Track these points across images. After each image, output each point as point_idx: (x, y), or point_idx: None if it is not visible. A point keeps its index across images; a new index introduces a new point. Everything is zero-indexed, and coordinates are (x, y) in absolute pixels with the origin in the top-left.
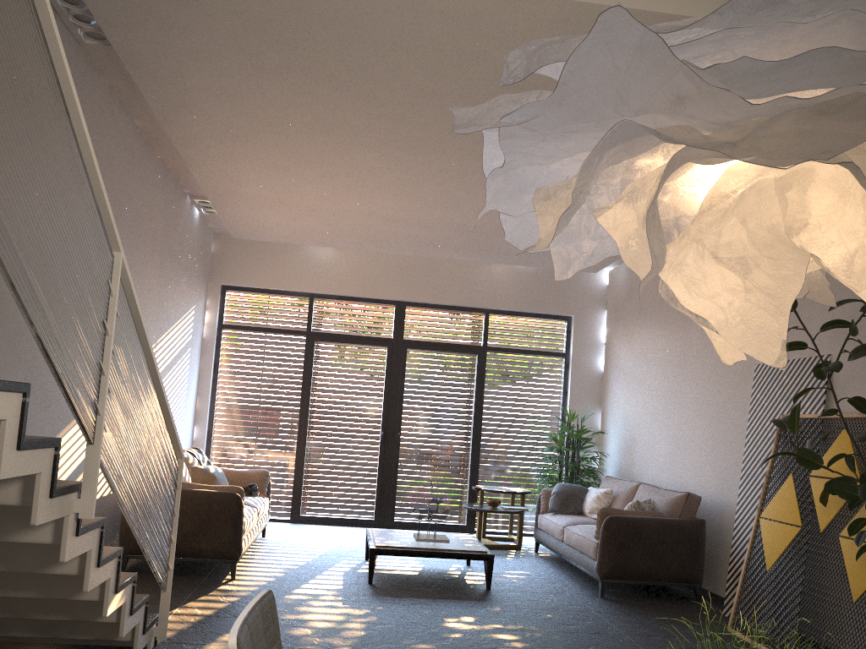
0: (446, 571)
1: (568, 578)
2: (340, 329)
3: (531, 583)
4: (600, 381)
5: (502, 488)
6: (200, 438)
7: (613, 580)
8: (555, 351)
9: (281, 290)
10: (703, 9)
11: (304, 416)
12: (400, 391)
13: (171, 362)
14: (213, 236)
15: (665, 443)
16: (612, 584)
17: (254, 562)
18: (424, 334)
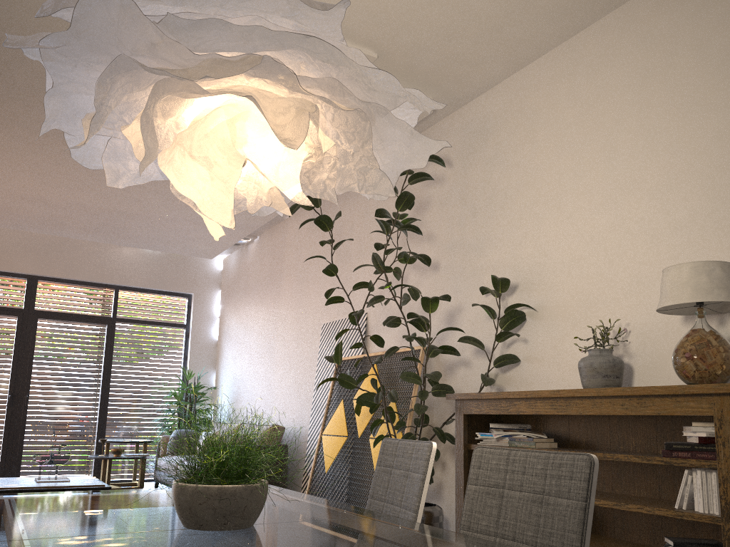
0: None
1: None
2: None
3: None
4: (215, 347)
5: (127, 440)
6: None
7: None
8: (177, 322)
9: None
10: None
11: None
12: (30, 357)
13: None
14: None
15: (262, 391)
16: None
17: None
18: (55, 305)
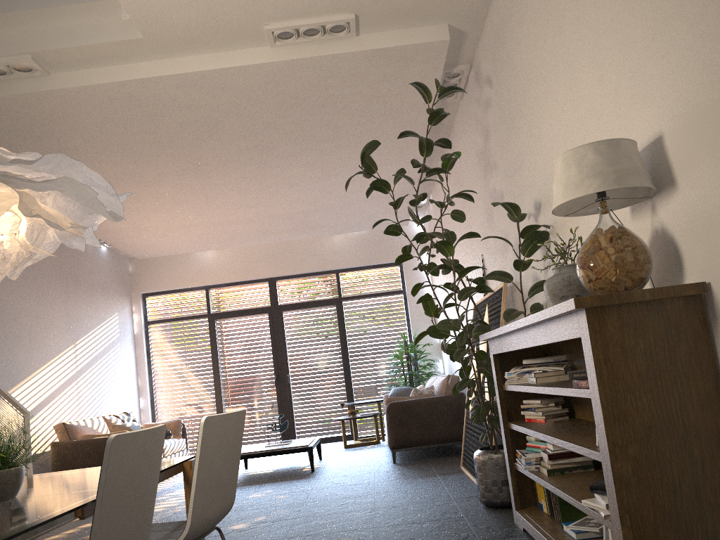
0: (297, 466)
1: (388, 455)
2: (232, 308)
3: (353, 463)
4: None
5: (366, 401)
6: (145, 406)
7: (400, 449)
8: (395, 290)
9: (184, 288)
10: (263, 57)
11: (217, 375)
12: (283, 344)
13: (97, 355)
14: (129, 260)
15: None
16: (418, 453)
17: (160, 483)
18: (294, 298)
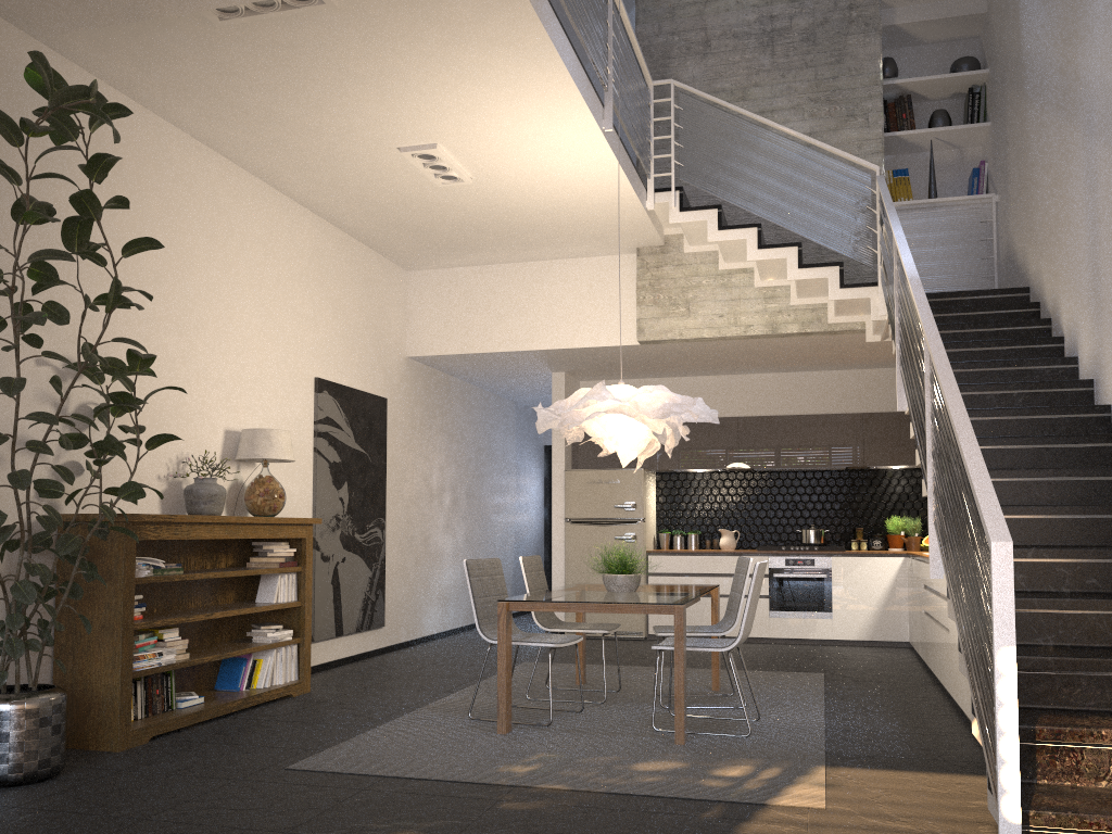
0: None
1: None
2: None
3: None
4: None
5: None
6: None
7: None
8: None
9: None
10: None
11: None
12: None
13: None
14: None
15: None
16: None
17: None
18: None
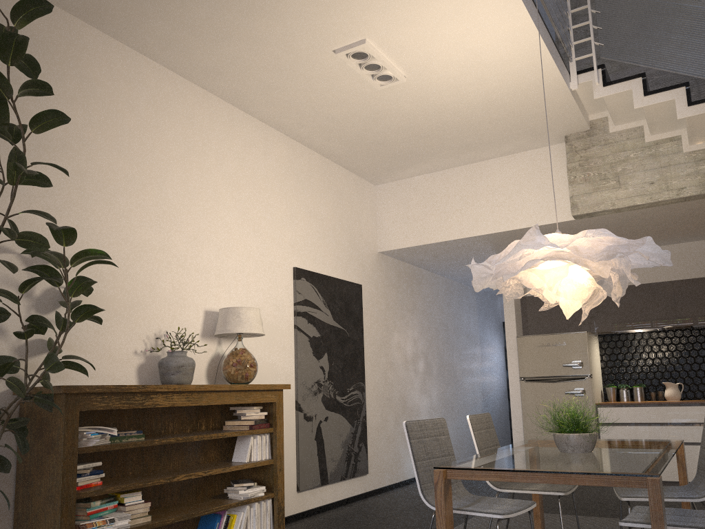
0: None
1: None
2: None
3: None
4: None
5: None
6: None
7: None
8: None
9: None
10: None
11: None
12: None
13: None
14: None
15: None
16: None
17: None
18: None
